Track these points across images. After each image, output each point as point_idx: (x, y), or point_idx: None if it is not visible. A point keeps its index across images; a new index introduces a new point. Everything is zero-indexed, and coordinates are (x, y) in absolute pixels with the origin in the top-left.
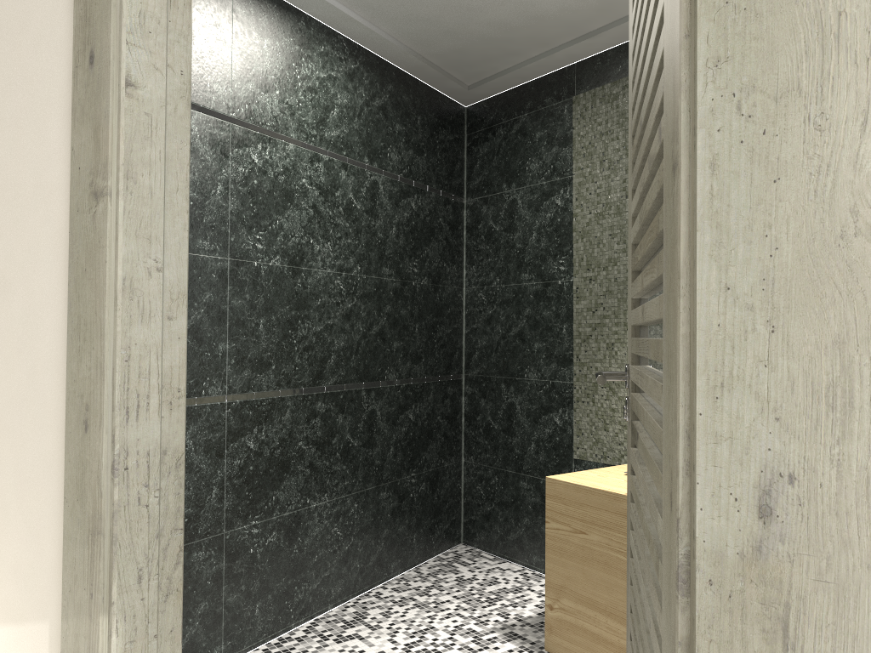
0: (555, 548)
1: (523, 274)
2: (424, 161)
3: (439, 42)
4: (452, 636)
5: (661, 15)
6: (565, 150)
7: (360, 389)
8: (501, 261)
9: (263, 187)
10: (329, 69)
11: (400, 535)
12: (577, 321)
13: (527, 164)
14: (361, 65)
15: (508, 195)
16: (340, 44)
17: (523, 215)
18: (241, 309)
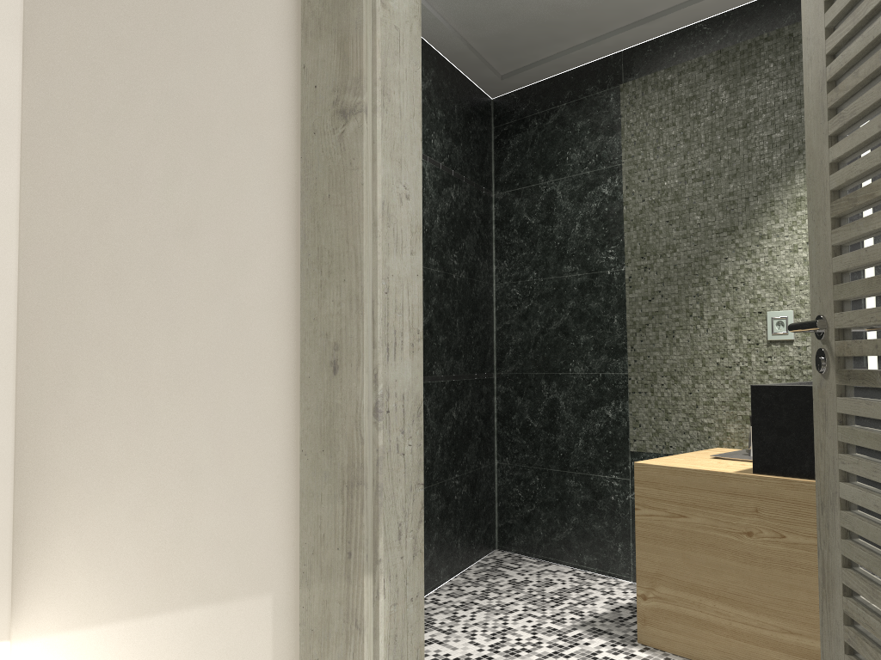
0: (648, 535)
1: (565, 266)
2: (460, 151)
3: (489, 25)
4: (534, 635)
5: None
6: (612, 139)
7: None
8: (538, 254)
9: None
10: None
11: (447, 539)
12: (631, 311)
13: (568, 154)
14: None
15: (545, 186)
16: None
17: (564, 206)
18: None
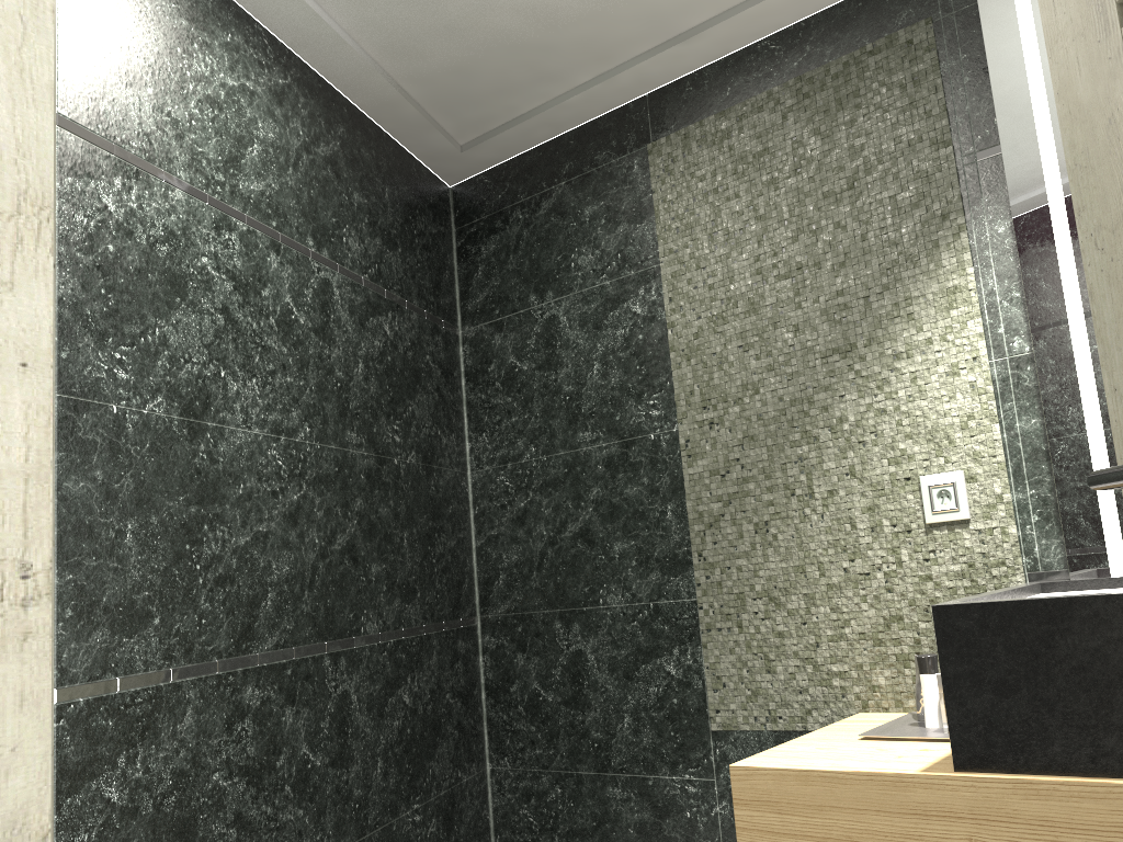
0: None
1: (581, 432)
2: (398, 260)
3: (430, 51)
4: None
5: None
6: (641, 228)
7: (321, 655)
8: (537, 418)
9: (126, 260)
10: (242, 75)
11: None
12: (694, 495)
13: (573, 258)
14: (295, 84)
15: (541, 311)
16: (259, 39)
17: (572, 339)
18: (87, 500)
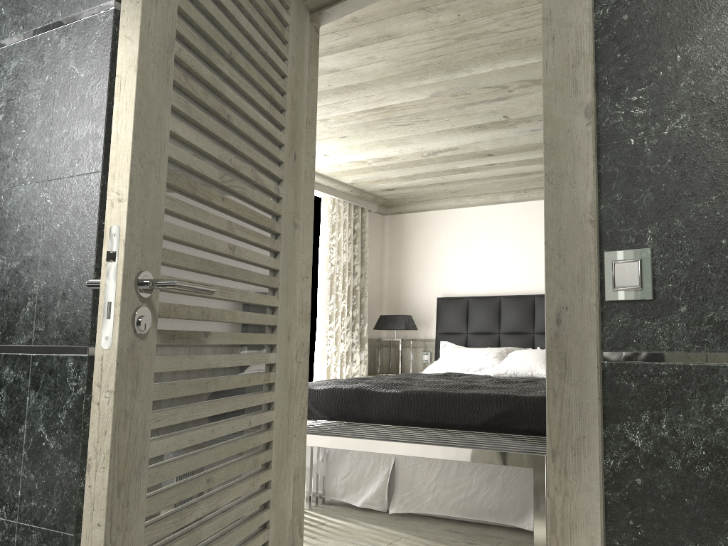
0: None
1: None
2: None
3: None
4: None
5: (279, 140)
6: None
7: None
8: None
9: None
10: None
11: None
12: None
13: None
14: None
15: None
16: None
17: None
18: None
